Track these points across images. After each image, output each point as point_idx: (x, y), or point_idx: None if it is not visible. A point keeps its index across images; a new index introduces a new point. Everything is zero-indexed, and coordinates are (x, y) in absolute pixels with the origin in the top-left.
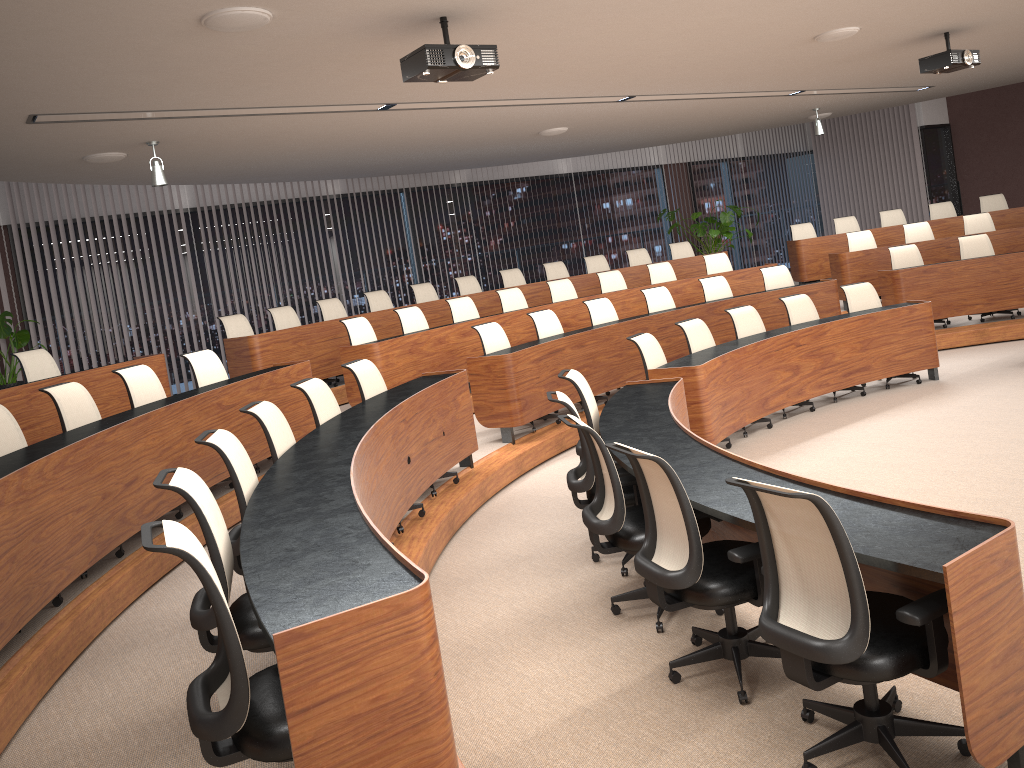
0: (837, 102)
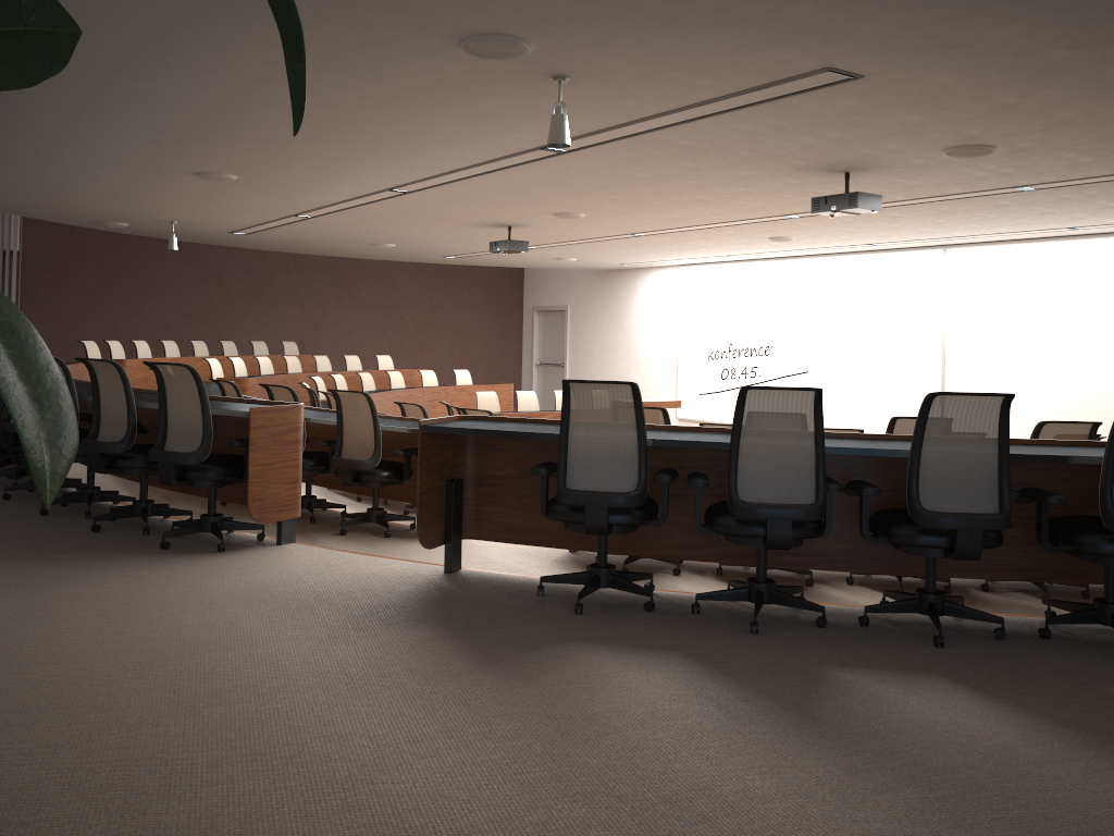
0: (205, 223)
